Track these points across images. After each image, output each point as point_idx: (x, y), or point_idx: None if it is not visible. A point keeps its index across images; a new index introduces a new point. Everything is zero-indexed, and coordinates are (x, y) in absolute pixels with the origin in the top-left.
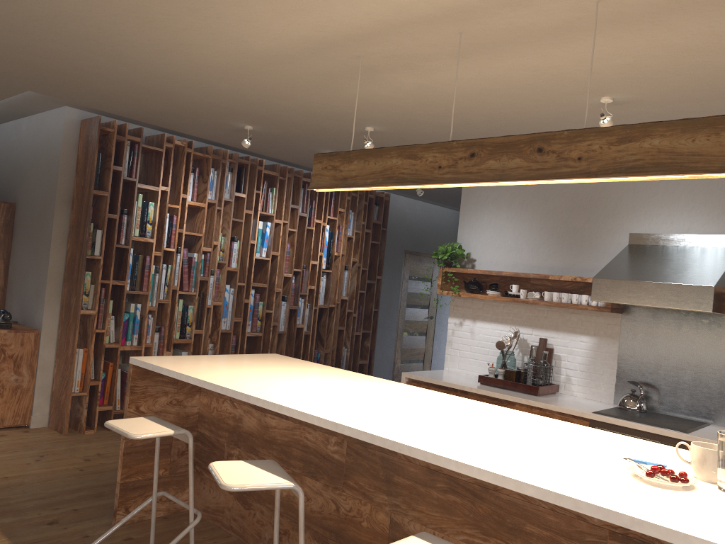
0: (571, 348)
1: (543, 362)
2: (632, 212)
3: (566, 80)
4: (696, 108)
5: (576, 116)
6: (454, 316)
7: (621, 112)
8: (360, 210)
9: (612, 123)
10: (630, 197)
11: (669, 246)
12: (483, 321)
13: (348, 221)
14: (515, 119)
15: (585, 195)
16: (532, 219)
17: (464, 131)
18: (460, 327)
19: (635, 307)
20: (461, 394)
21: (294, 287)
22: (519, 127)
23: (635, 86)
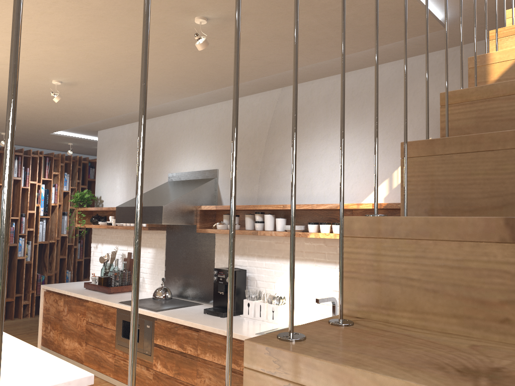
0: (144, 257)
1: (122, 269)
2: (170, 159)
3: (4, 70)
4: (120, 83)
5: (71, 95)
6: (94, 241)
7: (88, 90)
8: (76, 172)
9: (60, 98)
10: (169, 149)
11: (184, 181)
12: (106, 243)
13: (63, 180)
14: (44, 100)
15: (149, 149)
16: (127, 169)
17: (37, 111)
18: (96, 249)
19: (172, 225)
20: (66, 297)
21: (13, 230)
22: (60, 105)
23: (51, 71)
